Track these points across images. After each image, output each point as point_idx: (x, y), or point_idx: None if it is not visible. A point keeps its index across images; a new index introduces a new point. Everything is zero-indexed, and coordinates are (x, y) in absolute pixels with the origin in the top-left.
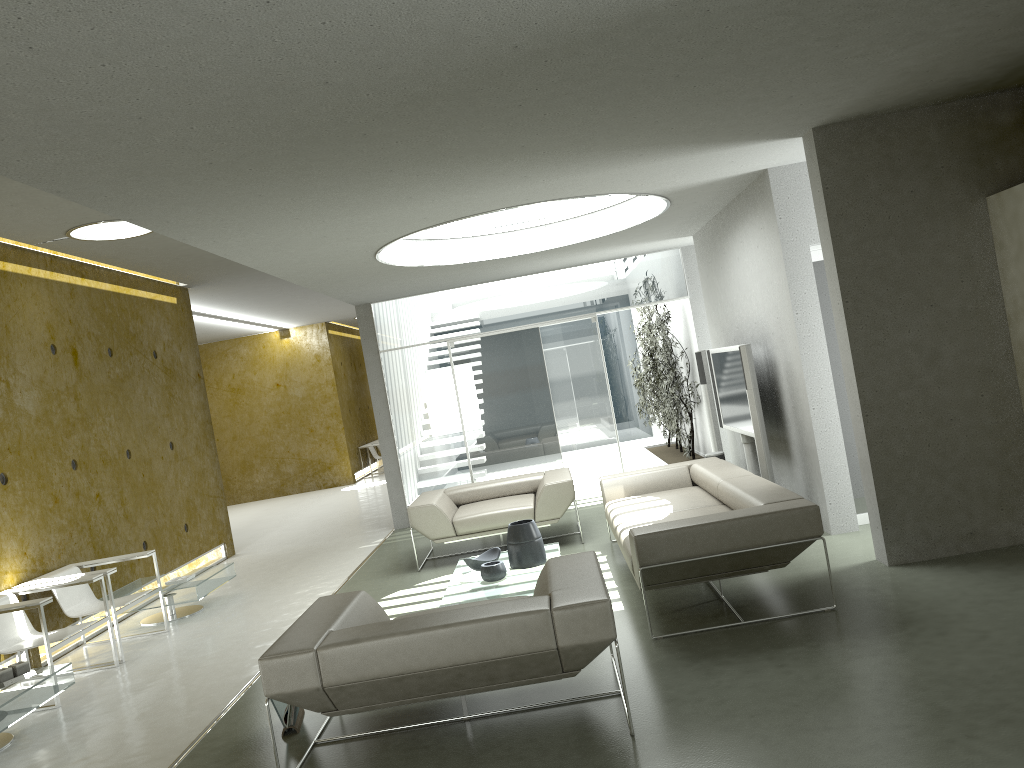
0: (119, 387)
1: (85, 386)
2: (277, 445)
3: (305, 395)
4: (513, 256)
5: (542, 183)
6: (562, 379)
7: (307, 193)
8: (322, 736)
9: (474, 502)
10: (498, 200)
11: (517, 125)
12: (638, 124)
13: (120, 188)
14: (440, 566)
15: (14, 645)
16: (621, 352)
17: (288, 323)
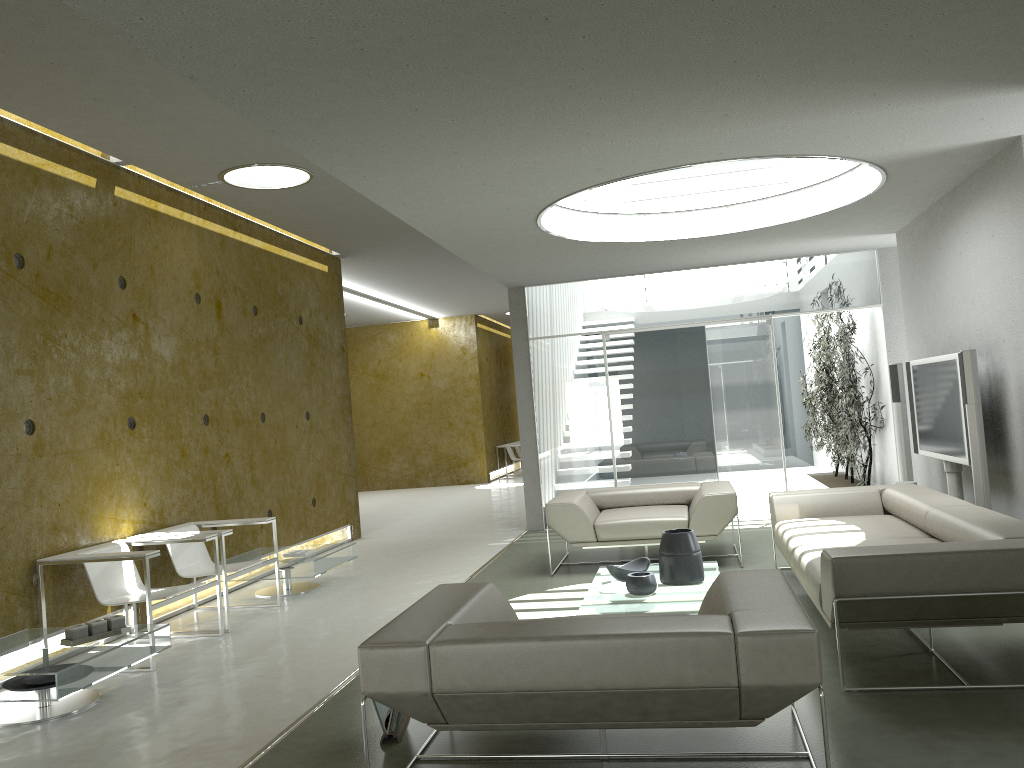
0: (260, 347)
1: (226, 341)
2: (415, 435)
3: (447, 387)
4: (687, 239)
5: (744, 129)
6: (726, 385)
7: (470, 113)
8: (426, 751)
9: (619, 508)
10: (687, 150)
11: (735, 23)
12: (886, 38)
13: (259, 80)
14: (575, 573)
15: (119, 598)
16: (786, 371)
17: (437, 312)
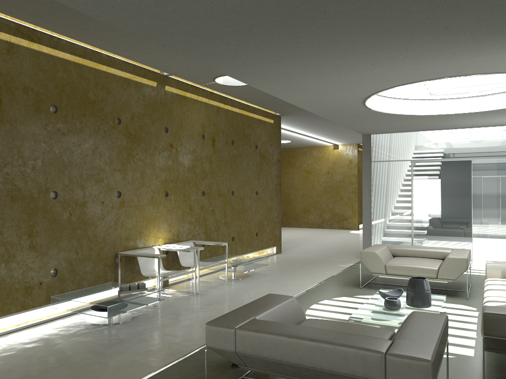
0: (234, 160)
1: (216, 157)
2: (322, 202)
3: (340, 180)
4: (457, 113)
5: (468, 59)
6: (481, 194)
7: (304, 56)
8: (248, 375)
9: (404, 256)
10: (437, 71)
11: (437, 7)
12: None
13: (194, 45)
14: (373, 289)
15: (150, 273)
16: None
17: (337, 141)
